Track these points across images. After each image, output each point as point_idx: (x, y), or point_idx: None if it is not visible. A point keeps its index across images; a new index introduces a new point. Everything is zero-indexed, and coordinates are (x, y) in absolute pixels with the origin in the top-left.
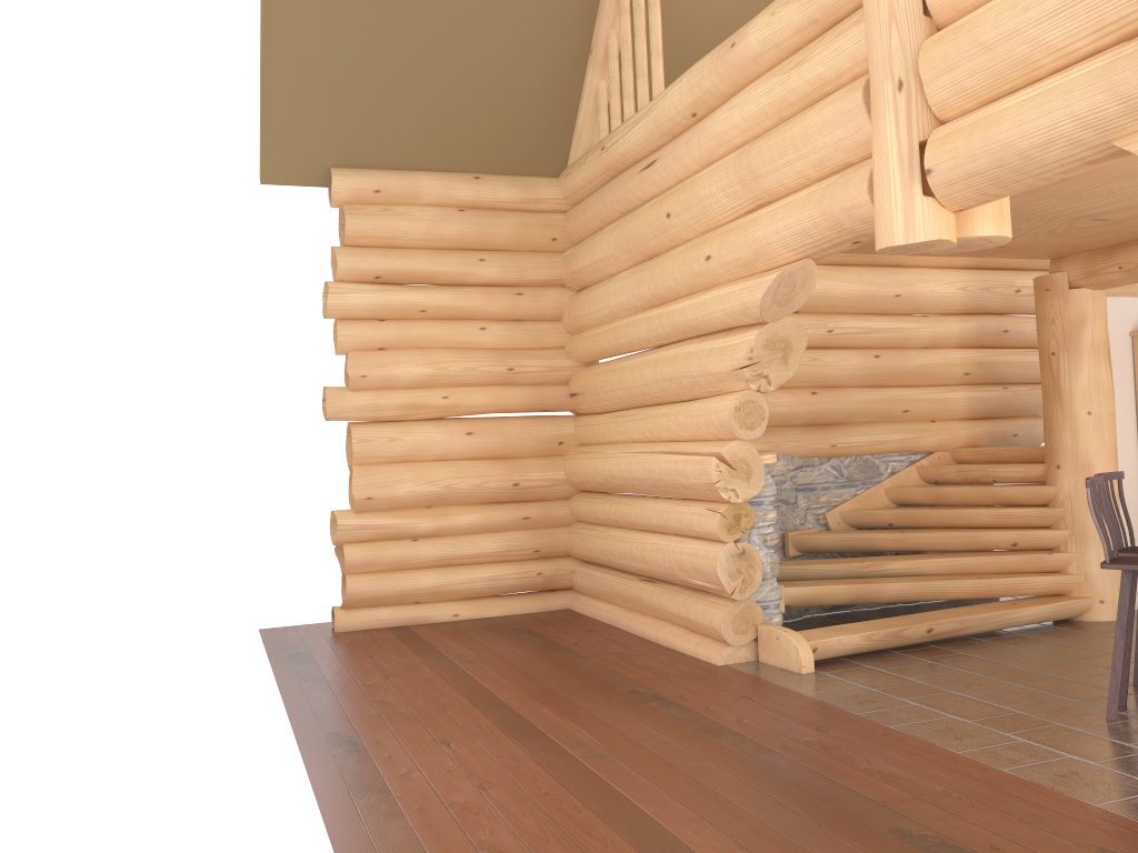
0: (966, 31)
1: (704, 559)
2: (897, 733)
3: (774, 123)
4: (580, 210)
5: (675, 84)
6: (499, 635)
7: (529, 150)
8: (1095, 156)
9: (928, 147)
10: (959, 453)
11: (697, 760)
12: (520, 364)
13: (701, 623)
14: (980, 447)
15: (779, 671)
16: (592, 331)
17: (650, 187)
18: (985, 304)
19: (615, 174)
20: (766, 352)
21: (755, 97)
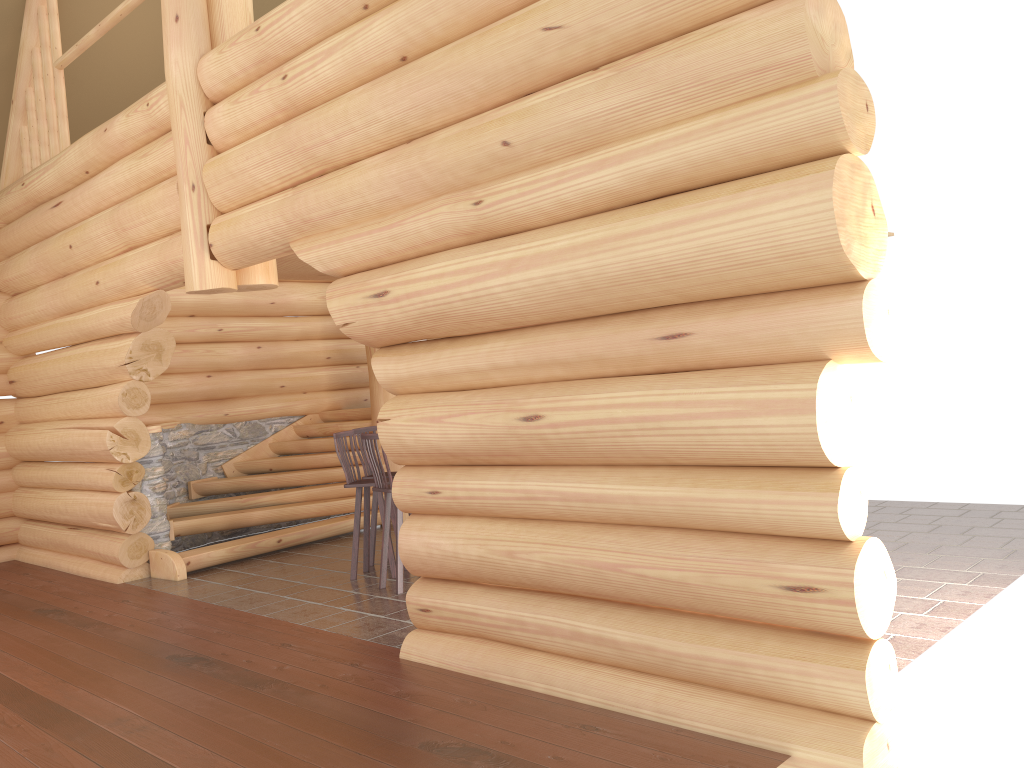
0: (223, 162)
1: (105, 506)
2: (215, 606)
3: (137, 191)
4: (10, 230)
5: (71, 148)
6: None
7: None
8: (286, 249)
9: (210, 229)
10: (325, 415)
11: (63, 642)
12: None
13: (107, 555)
14: (341, 409)
15: (162, 581)
16: (24, 330)
17: (60, 221)
18: None
19: (36, 205)
20: (143, 353)
21: (122, 171)
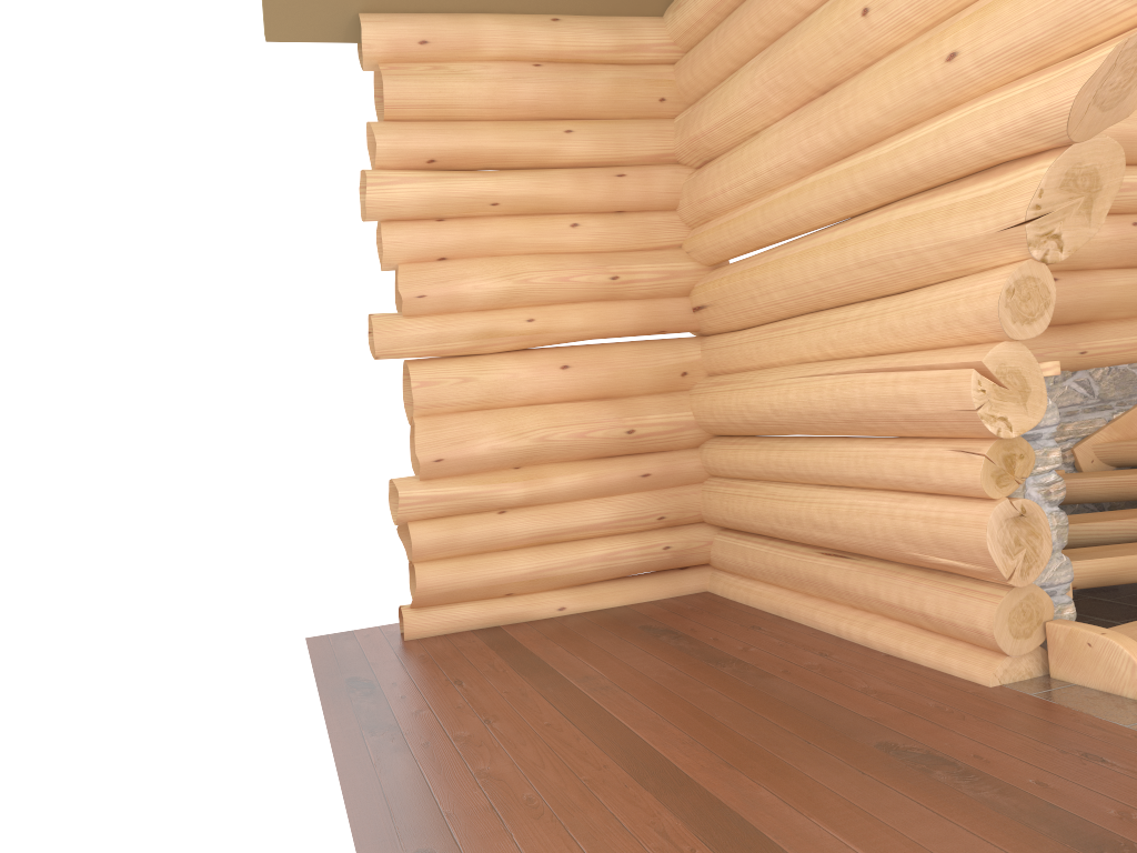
0: None
1: (956, 526)
2: None
3: None
4: (700, 52)
5: None
6: (629, 639)
7: None
8: None
9: None
10: None
11: None
12: (627, 271)
13: (951, 621)
14: None
15: (1101, 697)
16: (727, 217)
17: None
18: None
19: None
20: (1061, 196)
21: None
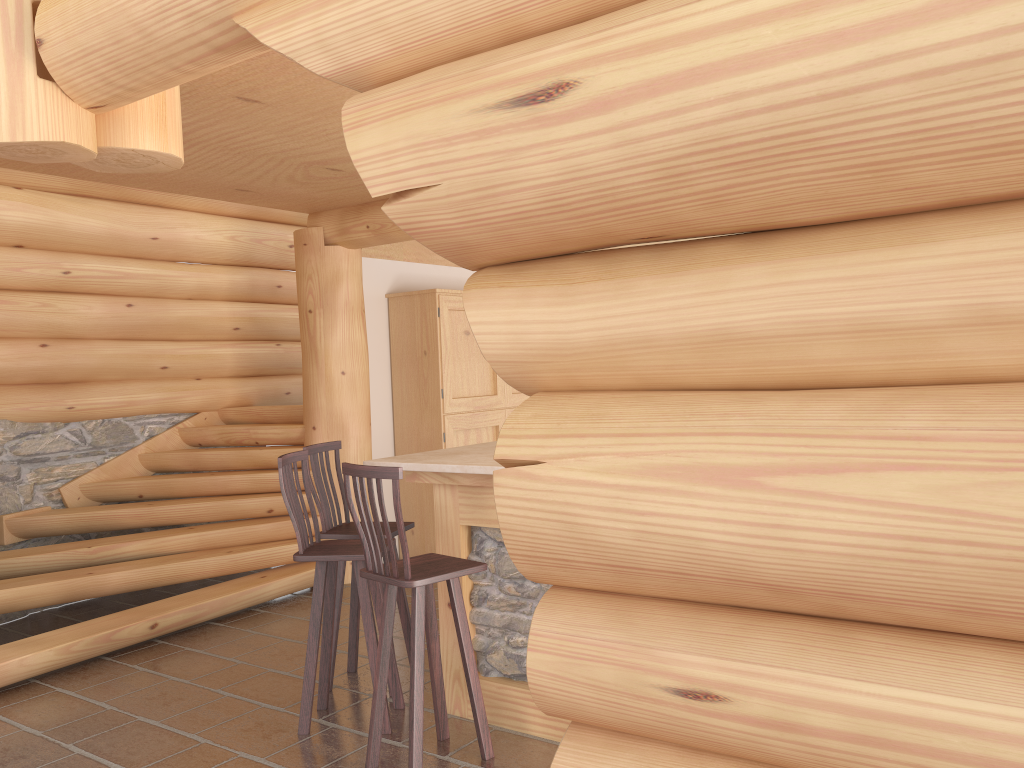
0: None
1: None
2: None
3: None
4: None
5: None
6: None
7: None
8: (221, 38)
9: (41, 8)
10: (227, 413)
11: None
12: None
13: None
14: (252, 405)
15: None
16: None
17: None
18: (257, 257)
19: None
20: None
21: None
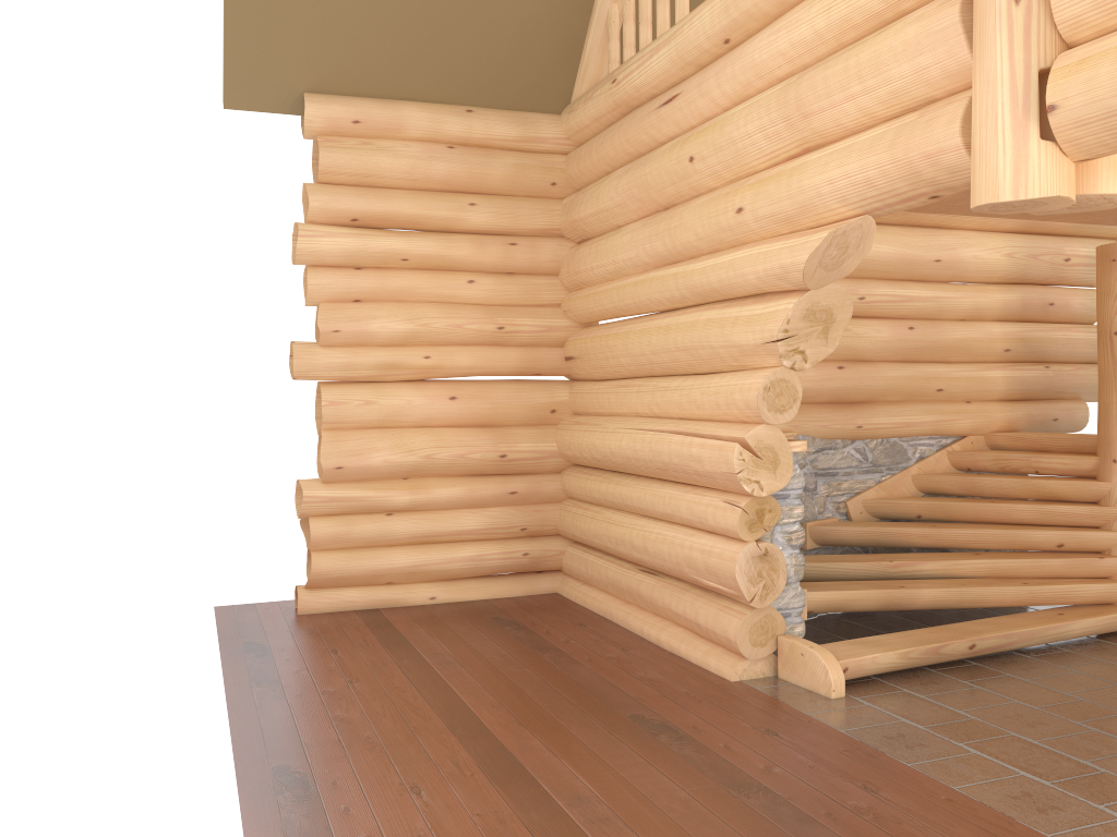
0: None
1: (719, 559)
2: (964, 799)
3: (830, 50)
4: (584, 152)
5: (705, 5)
6: (480, 627)
7: (529, 82)
8: None
9: (1053, 76)
10: (995, 438)
11: (725, 833)
12: (512, 323)
13: (713, 630)
14: (1017, 431)
15: (804, 693)
16: (594, 289)
17: (669, 126)
18: (1031, 274)
19: (626, 112)
20: (804, 324)
21: (808, 17)
